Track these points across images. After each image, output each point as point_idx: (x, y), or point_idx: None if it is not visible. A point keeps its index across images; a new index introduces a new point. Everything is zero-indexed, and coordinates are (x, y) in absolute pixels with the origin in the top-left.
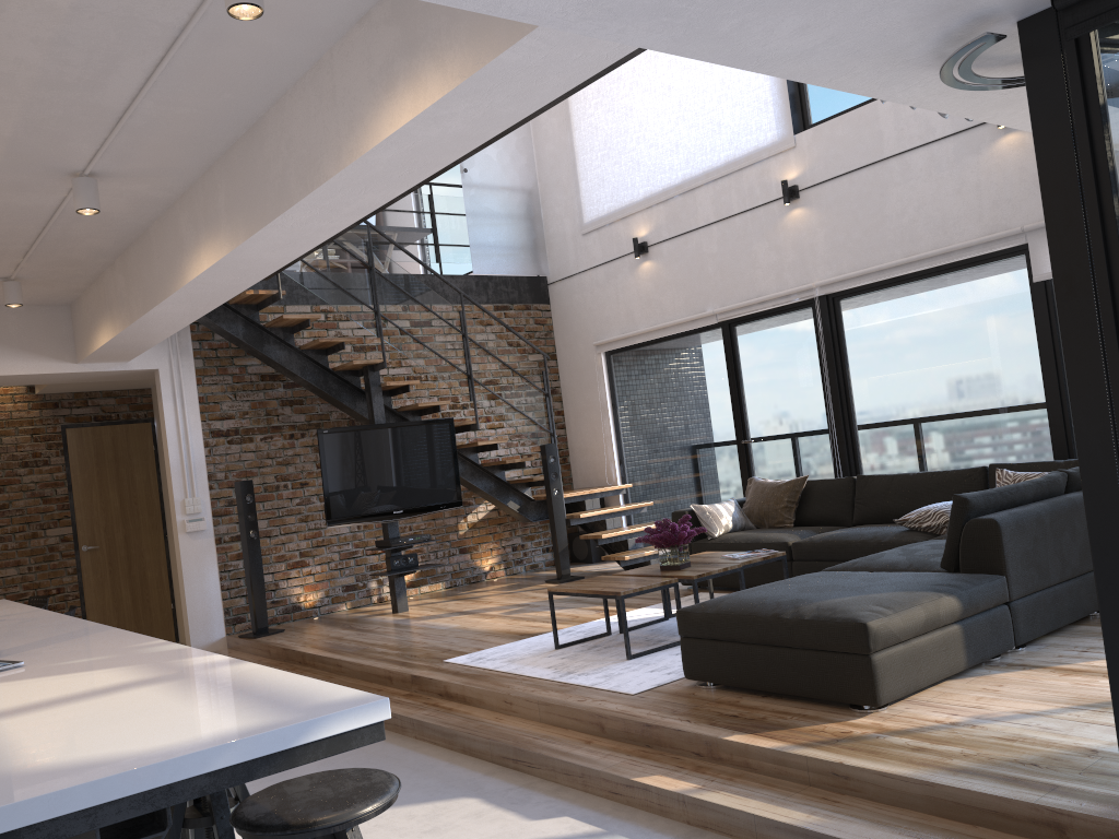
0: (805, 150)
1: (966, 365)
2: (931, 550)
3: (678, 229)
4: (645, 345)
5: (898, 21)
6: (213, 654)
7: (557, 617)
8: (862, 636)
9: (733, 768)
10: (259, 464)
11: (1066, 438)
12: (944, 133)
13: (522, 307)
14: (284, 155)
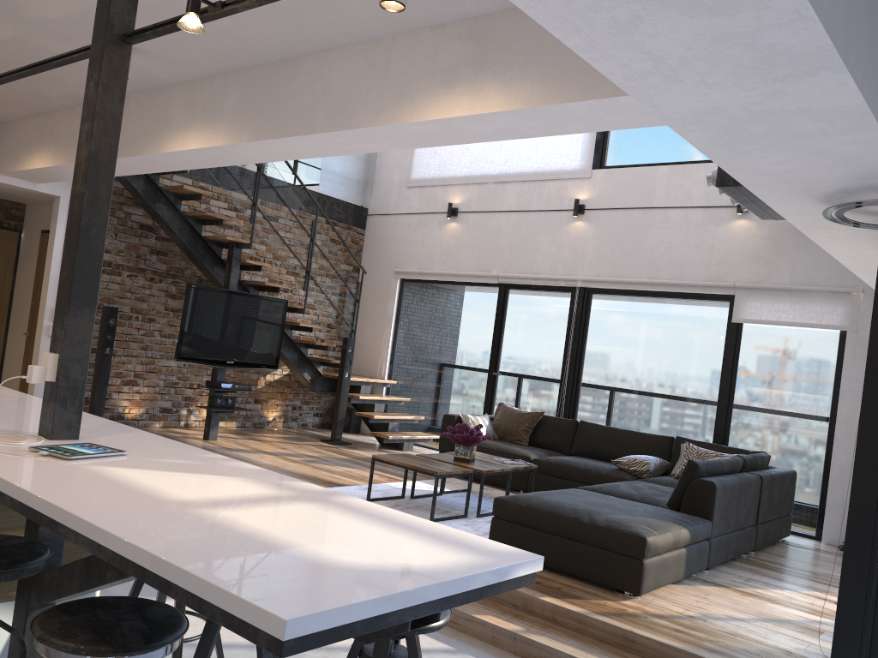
0: (597, 182)
1: (670, 363)
2: (650, 489)
3: (485, 207)
4: (435, 283)
5: (833, 175)
6: (305, 482)
7: (350, 474)
8: (641, 546)
9: (542, 620)
10: (121, 295)
11: (724, 430)
12: (698, 204)
13: (346, 227)
14: (316, 94)
